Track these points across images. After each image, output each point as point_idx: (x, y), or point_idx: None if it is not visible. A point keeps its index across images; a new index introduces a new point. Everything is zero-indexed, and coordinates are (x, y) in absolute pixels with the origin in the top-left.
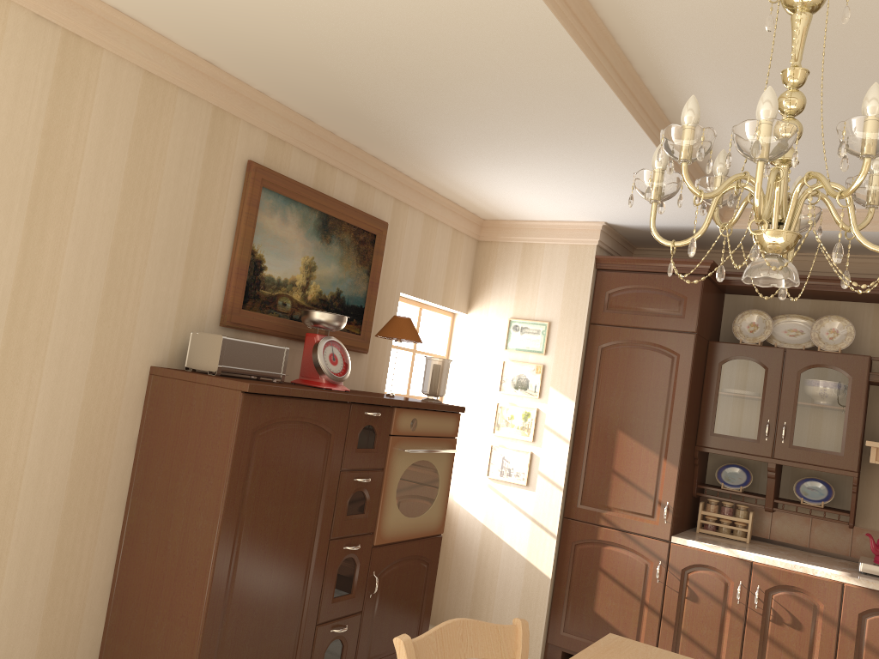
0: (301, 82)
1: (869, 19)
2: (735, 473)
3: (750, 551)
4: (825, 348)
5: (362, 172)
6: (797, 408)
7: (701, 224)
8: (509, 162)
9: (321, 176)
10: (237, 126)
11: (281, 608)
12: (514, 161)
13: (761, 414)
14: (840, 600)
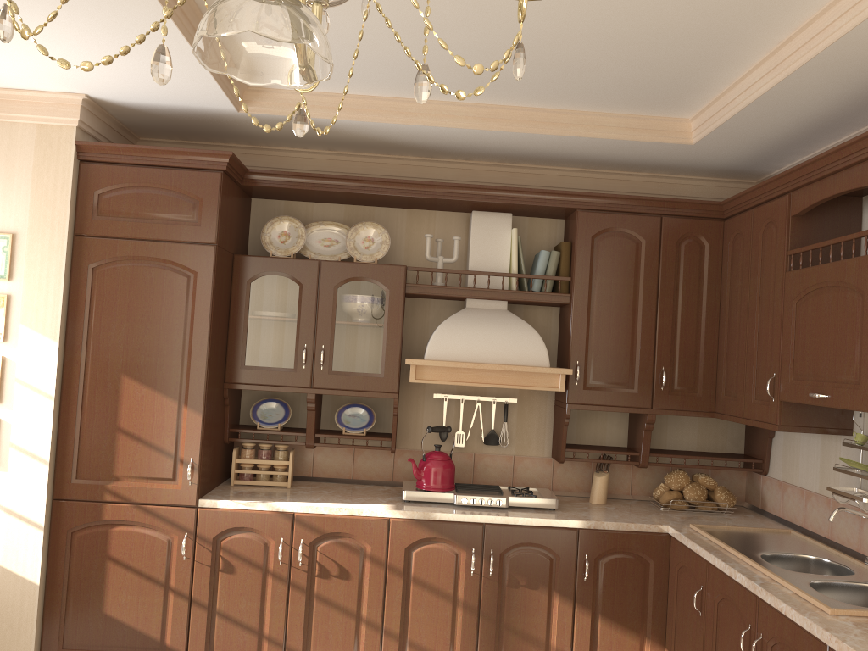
0: None
1: None
2: (272, 408)
3: (292, 500)
4: (361, 259)
5: None
6: (336, 328)
7: (216, 104)
8: None
9: None
10: None
11: None
12: None
13: (298, 339)
14: (387, 537)
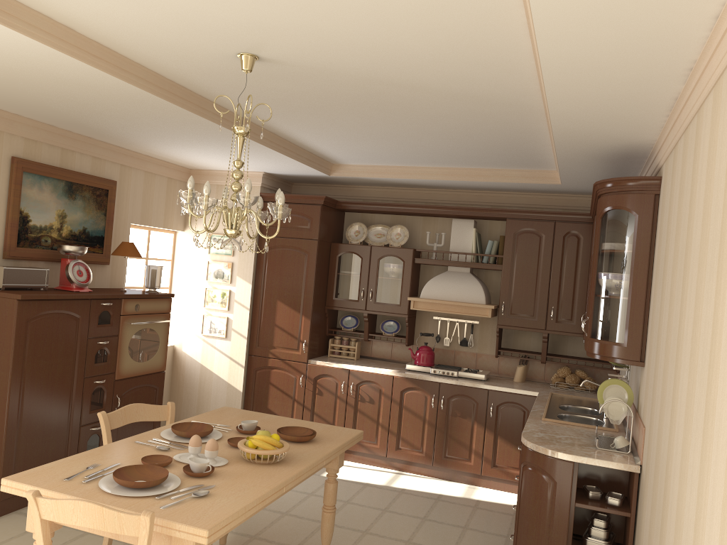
0: (41, 112)
1: (324, 103)
2: (350, 320)
3: (351, 364)
4: (393, 245)
5: (94, 151)
6: (378, 280)
7: (318, 174)
8: (186, 146)
9: (65, 158)
10: (2, 136)
11: (55, 417)
12: (189, 146)
13: (360, 285)
14: (392, 385)
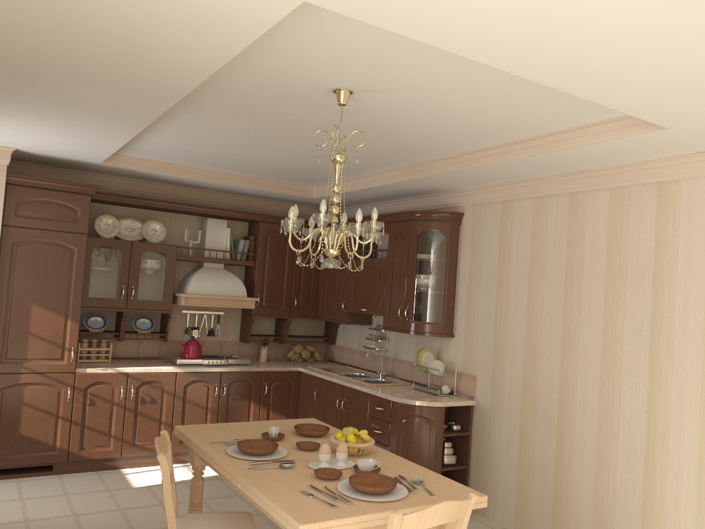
0: None
1: (287, 123)
2: (96, 320)
3: (123, 366)
4: (152, 240)
5: None
6: (140, 277)
7: (92, 161)
8: (6, 116)
9: None
10: None
11: None
12: (12, 117)
13: (119, 282)
14: (175, 381)
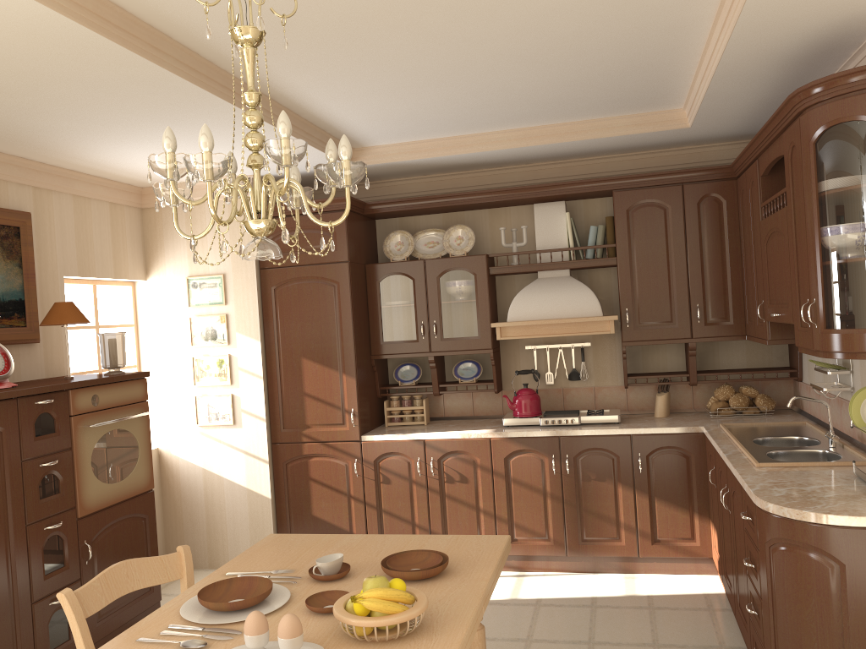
0: None
1: (362, 11)
2: (408, 370)
3: (424, 431)
4: (455, 254)
5: None
6: (442, 307)
7: None
8: (133, 141)
9: None
10: None
11: None
12: (138, 139)
13: (416, 318)
14: (490, 451)
